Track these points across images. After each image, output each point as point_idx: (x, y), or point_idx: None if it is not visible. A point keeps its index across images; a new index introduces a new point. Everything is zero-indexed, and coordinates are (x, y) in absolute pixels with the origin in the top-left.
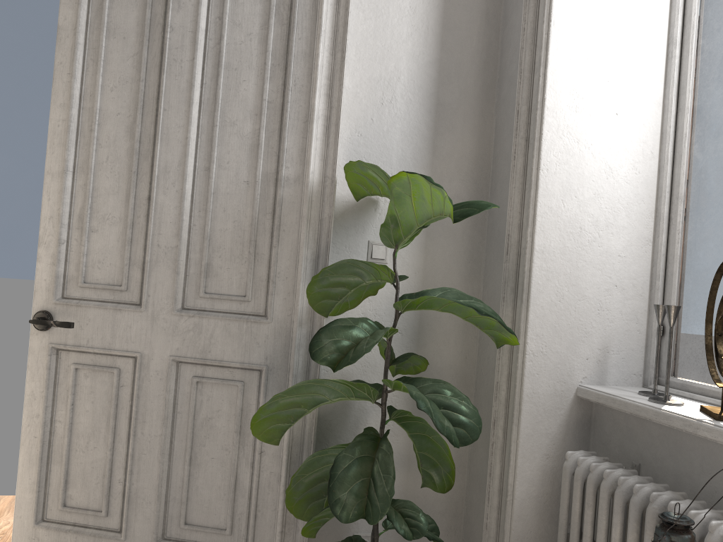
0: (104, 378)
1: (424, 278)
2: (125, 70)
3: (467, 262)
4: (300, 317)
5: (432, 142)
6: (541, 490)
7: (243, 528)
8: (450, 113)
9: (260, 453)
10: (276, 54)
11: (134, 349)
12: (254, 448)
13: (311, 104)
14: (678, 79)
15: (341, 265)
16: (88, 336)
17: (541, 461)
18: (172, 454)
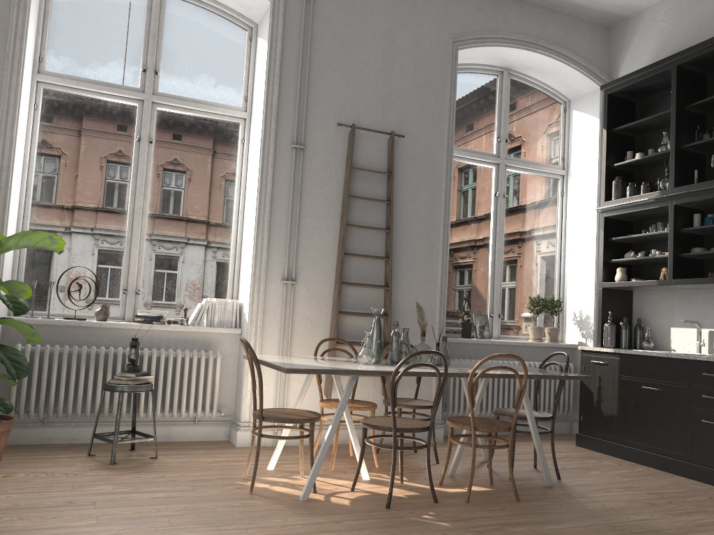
0: None
1: None
2: None
3: None
4: None
5: None
6: None
7: None
8: None
9: None
10: None
11: None
12: None
13: None
14: (27, 181)
15: None
16: None
17: None
18: None
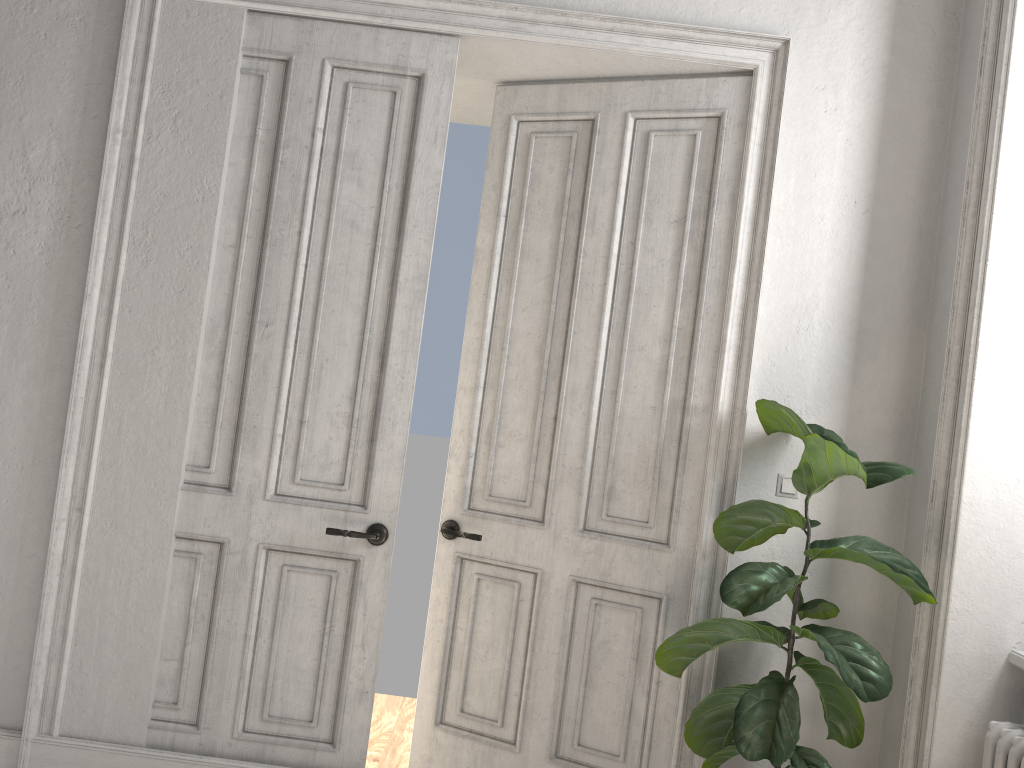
0: (505, 591)
1: (838, 515)
2: (537, 291)
3: (887, 501)
4: (703, 549)
5: (852, 371)
6: (962, 759)
7: (636, 756)
8: (874, 340)
9: (657, 683)
10: (688, 281)
11: (535, 565)
12: (650, 677)
13: (722, 333)
14: None
15: (750, 504)
16: (492, 549)
17: (963, 728)
18: (568, 673)
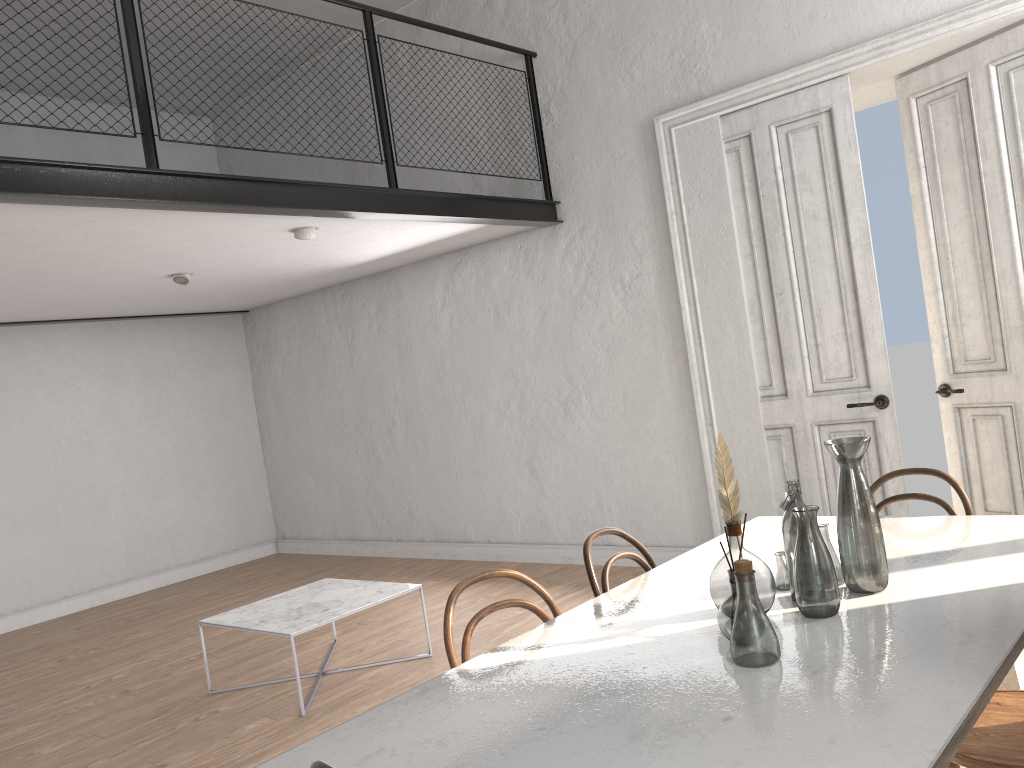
0: (993, 423)
1: None
2: (959, 211)
3: None
4: None
5: None
6: None
7: None
8: None
9: None
10: None
11: (1008, 401)
12: None
13: None
14: None
15: None
16: (975, 396)
17: None
18: None
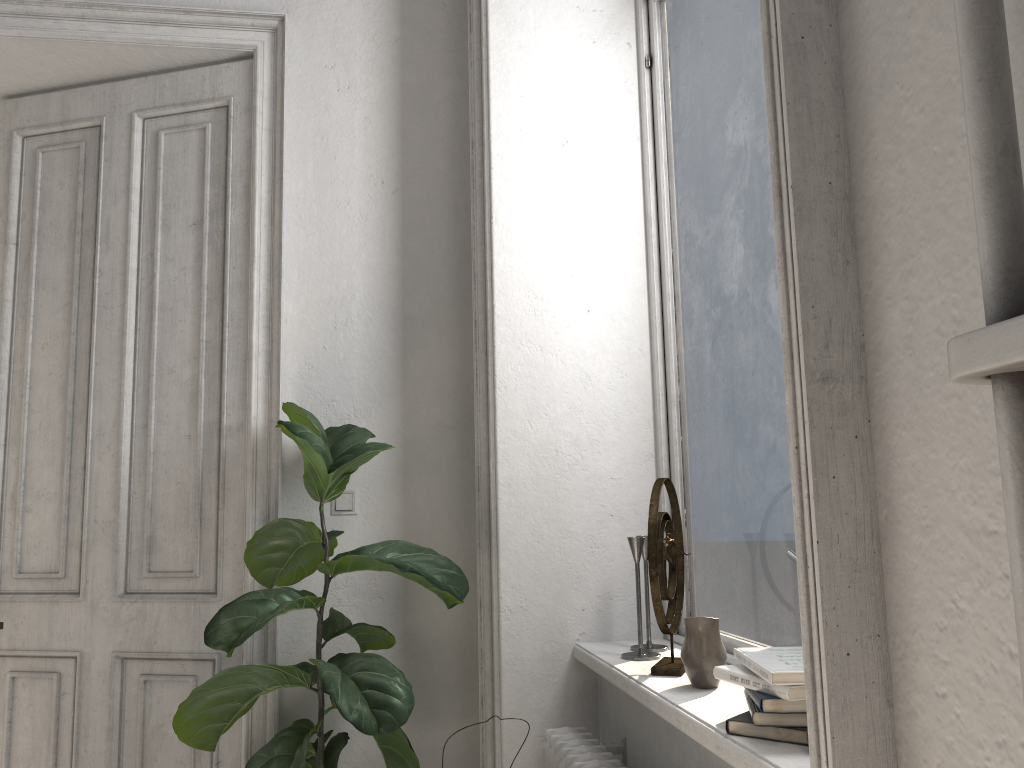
0: (44, 686)
1: (406, 527)
2: (56, 323)
3: (459, 502)
4: (251, 590)
5: (401, 363)
6: None
7: None
8: (421, 327)
9: (216, 763)
10: (212, 287)
11: (73, 648)
12: (212, 758)
13: (249, 339)
14: (659, 261)
15: (275, 526)
16: (24, 637)
17: (534, 745)
18: None
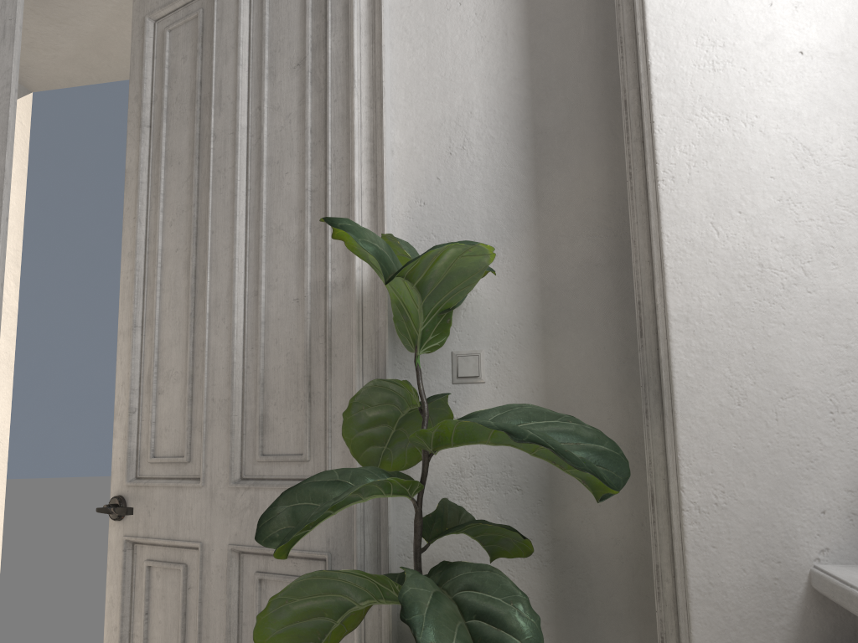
0: (174, 578)
1: (548, 397)
2: (181, 198)
3: (619, 363)
4: None
5: (534, 189)
6: None
7: None
8: (558, 142)
9: None
10: (316, 129)
11: (195, 538)
12: None
13: (351, 178)
14: None
15: (370, 391)
16: (155, 524)
17: None
18: None
